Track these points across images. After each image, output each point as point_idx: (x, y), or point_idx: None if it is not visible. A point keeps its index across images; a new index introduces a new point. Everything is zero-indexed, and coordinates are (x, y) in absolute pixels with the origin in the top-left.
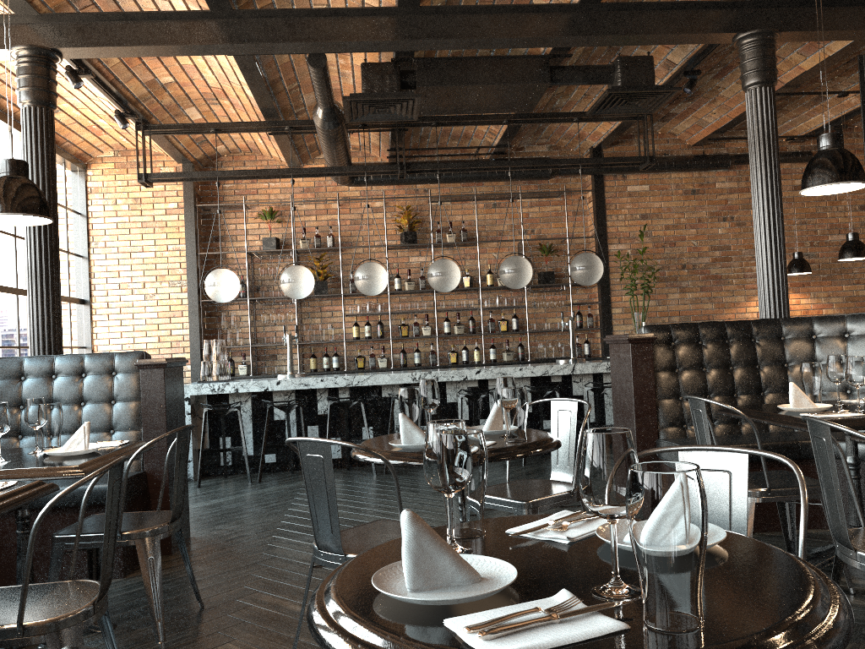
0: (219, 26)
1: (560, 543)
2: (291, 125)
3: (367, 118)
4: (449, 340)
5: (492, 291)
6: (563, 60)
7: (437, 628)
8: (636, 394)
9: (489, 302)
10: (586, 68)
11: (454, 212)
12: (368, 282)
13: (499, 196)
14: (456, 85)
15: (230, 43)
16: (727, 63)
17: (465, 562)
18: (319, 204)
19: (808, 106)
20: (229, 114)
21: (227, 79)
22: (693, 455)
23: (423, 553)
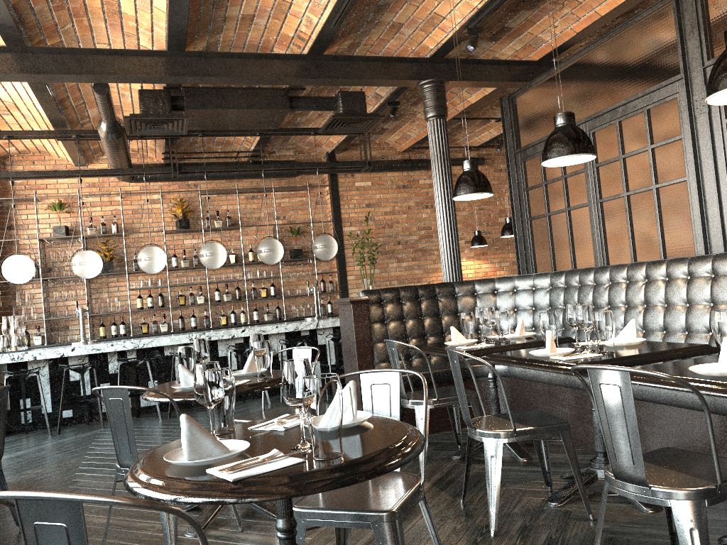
0: (14, 59)
1: (279, 431)
2: (78, 134)
3: (145, 132)
4: (220, 306)
5: (254, 265)
6: (299, 91)
7: (203, 473)
8: (357, 340)
9: (251, 274)
10: (316, 99)
11: (221, 203)
12: (150, 263)
13: (257, 190)
14: (217, 109)
15: (25, 73)
16: (420, 96)
17: (220, 442)
18: (104, 196)
19: (479, 125)
20: (20, 122)
21: (19, 96)
22: (369, 376)
23: (194, 437)
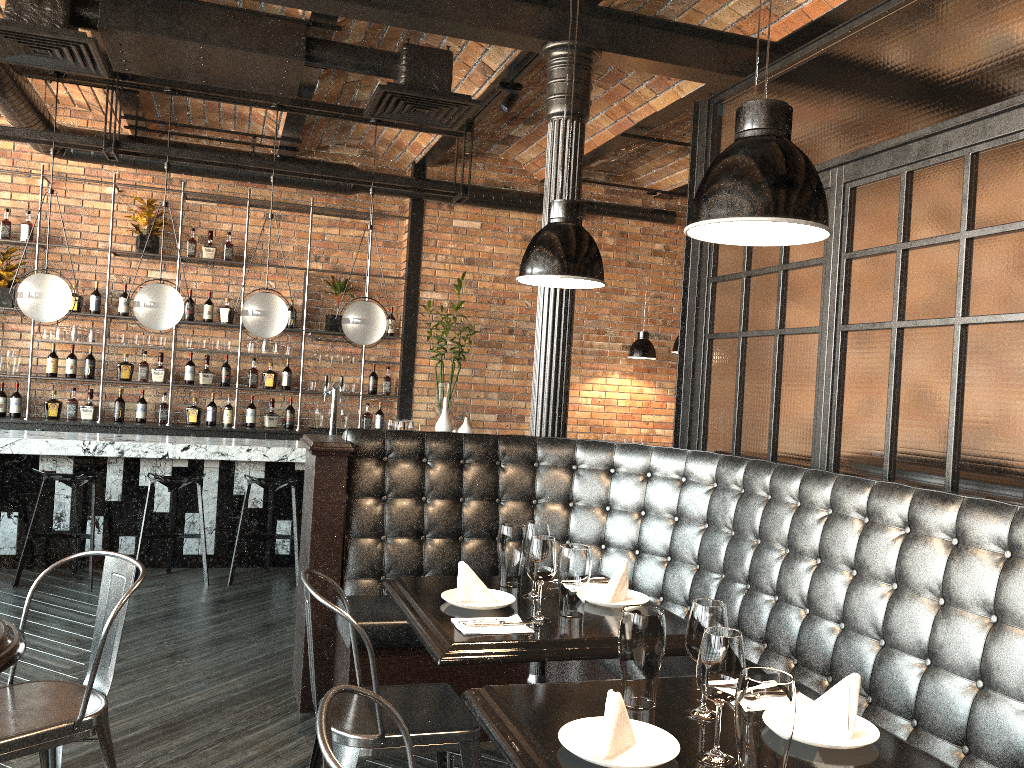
0: None
1: None
2: None
3: (25, 60)
4: (194, 390)
5: None
6: (332, 33)
7: None
8: (315, 529)
9: (253, 346)
10: (360, 51)
11: (221, 218)
12: (35, 303)
13: (285, 206)
14: (161, 37)
15: None
16: None
17: None
18: (19, 176)
19: (673, 156)
20: None
21: None
22: None
23: None
